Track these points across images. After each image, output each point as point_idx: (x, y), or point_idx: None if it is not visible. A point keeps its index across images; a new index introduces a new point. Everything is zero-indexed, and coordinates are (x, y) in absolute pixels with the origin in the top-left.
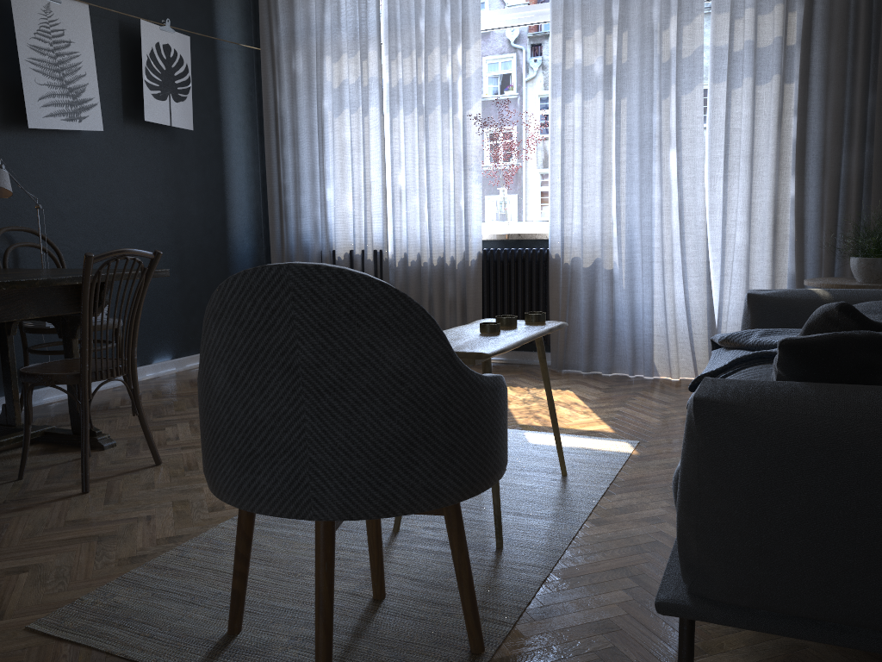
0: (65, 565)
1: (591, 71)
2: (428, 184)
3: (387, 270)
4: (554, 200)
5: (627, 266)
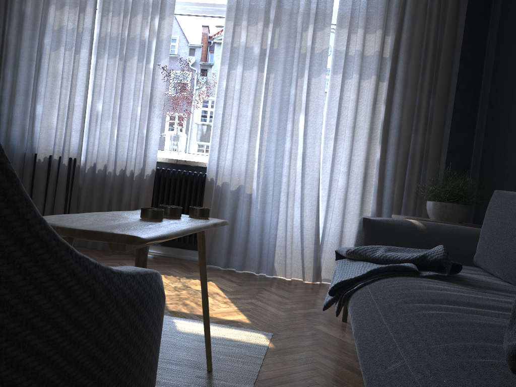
0: None
1: (251, 51)
2: (120, 112)
3: (78, 174)
4: (214, 138)
5: (262, 193)
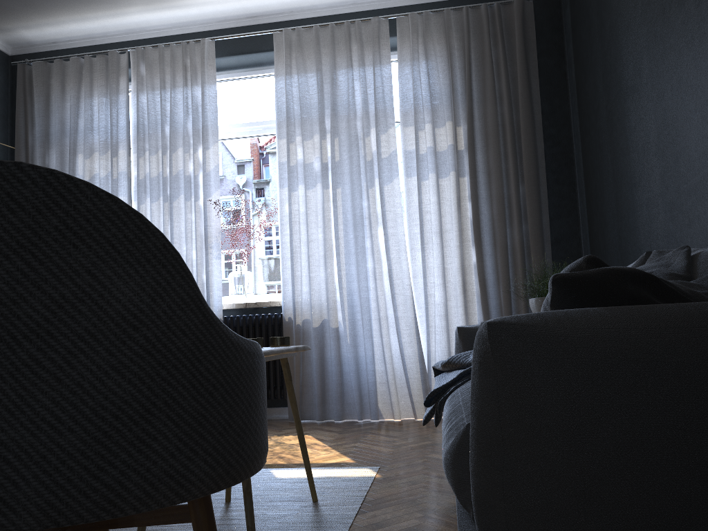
0: None
1: (311, 167)
2: None
3: None
4: (285, 271)
5: (350, 324)
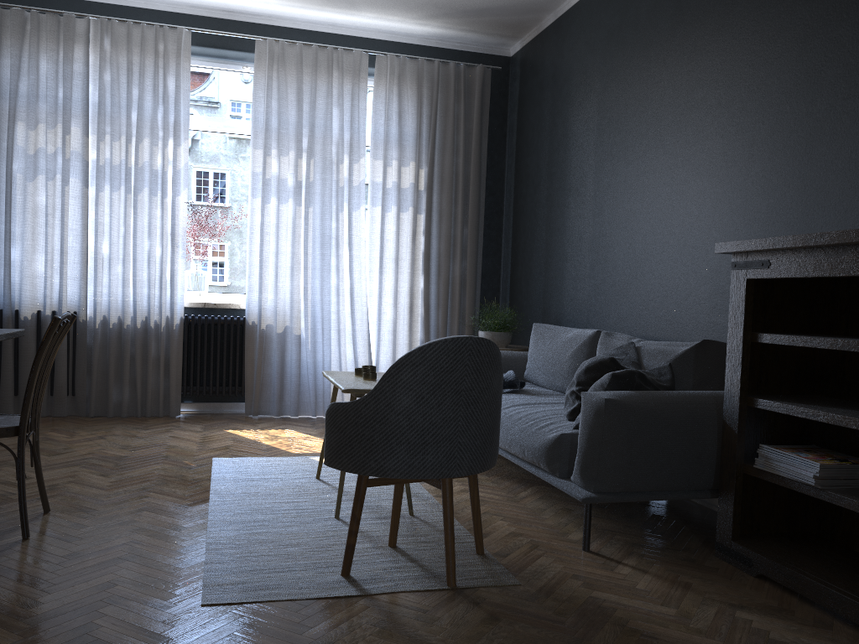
0: (138, 576)
1: (286, 183)
2: (135, 255)
3: (84, 331)
4: (252, 278)
5: (312, 332)
